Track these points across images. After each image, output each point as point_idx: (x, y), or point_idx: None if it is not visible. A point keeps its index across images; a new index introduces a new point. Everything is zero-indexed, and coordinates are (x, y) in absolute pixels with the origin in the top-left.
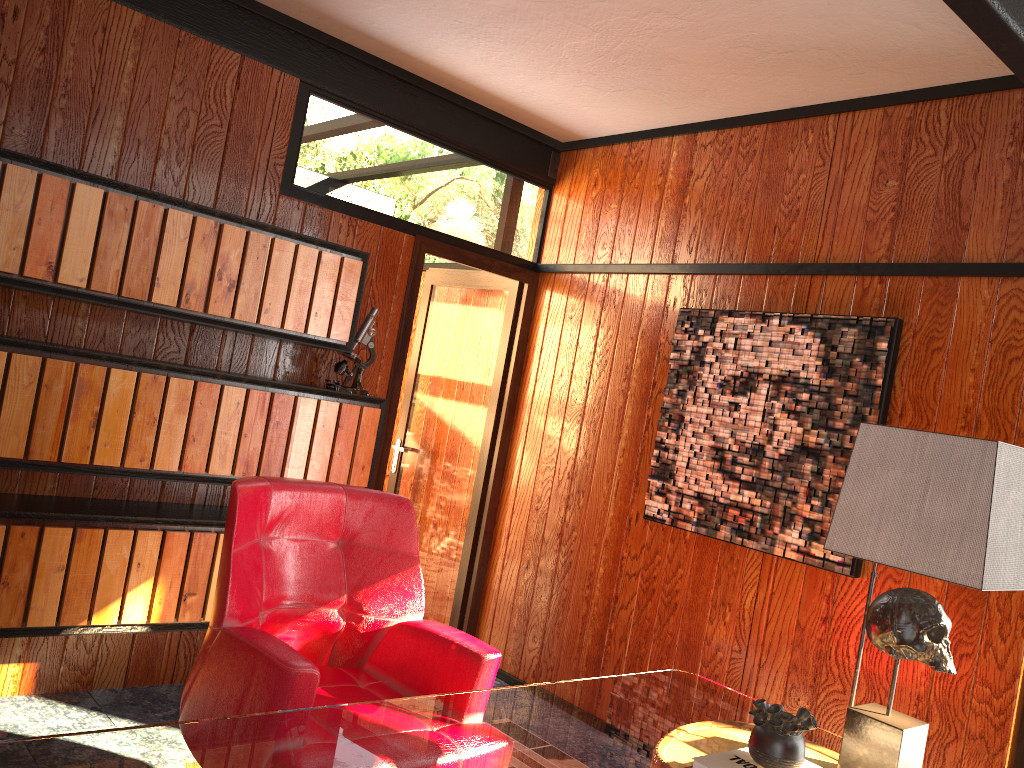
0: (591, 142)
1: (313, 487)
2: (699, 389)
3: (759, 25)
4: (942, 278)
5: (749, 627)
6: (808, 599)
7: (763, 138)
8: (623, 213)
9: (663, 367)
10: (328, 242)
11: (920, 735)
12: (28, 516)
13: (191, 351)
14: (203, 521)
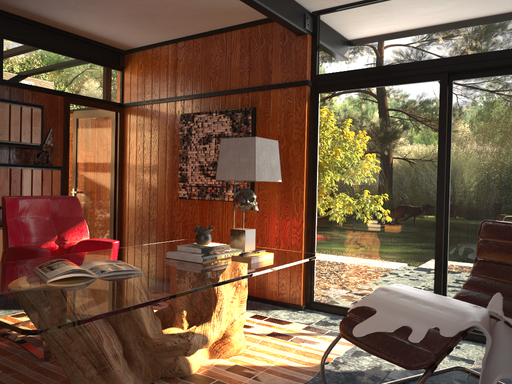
0: (136, 49)
1: (36, 197)
2: (191, 144)
3: (185, 2)
4: (266, 91)
5: (221, 230)
6: (239, 214)
7: (201, 43)
8: (154, 78)
9: (178, 138)
10: (24, 102)
11: (252, 232)
12: None
13: None
14: None
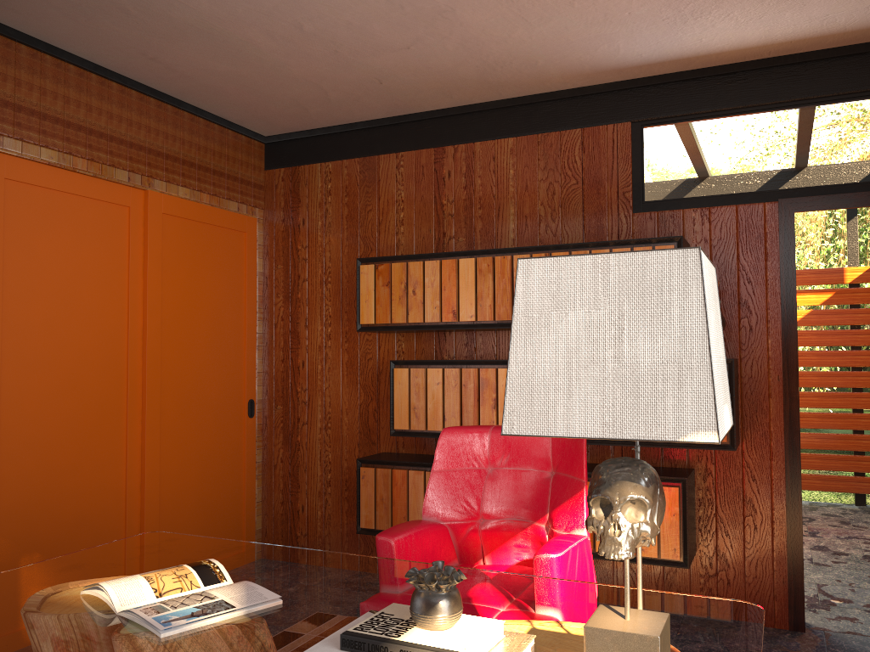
0: None
1: None
2: None
3: None
4: None
5: None
6: None
7: None
8: None
9: None
10: (640, 239)
11: (637, 647)
12: None
13: None
14: None
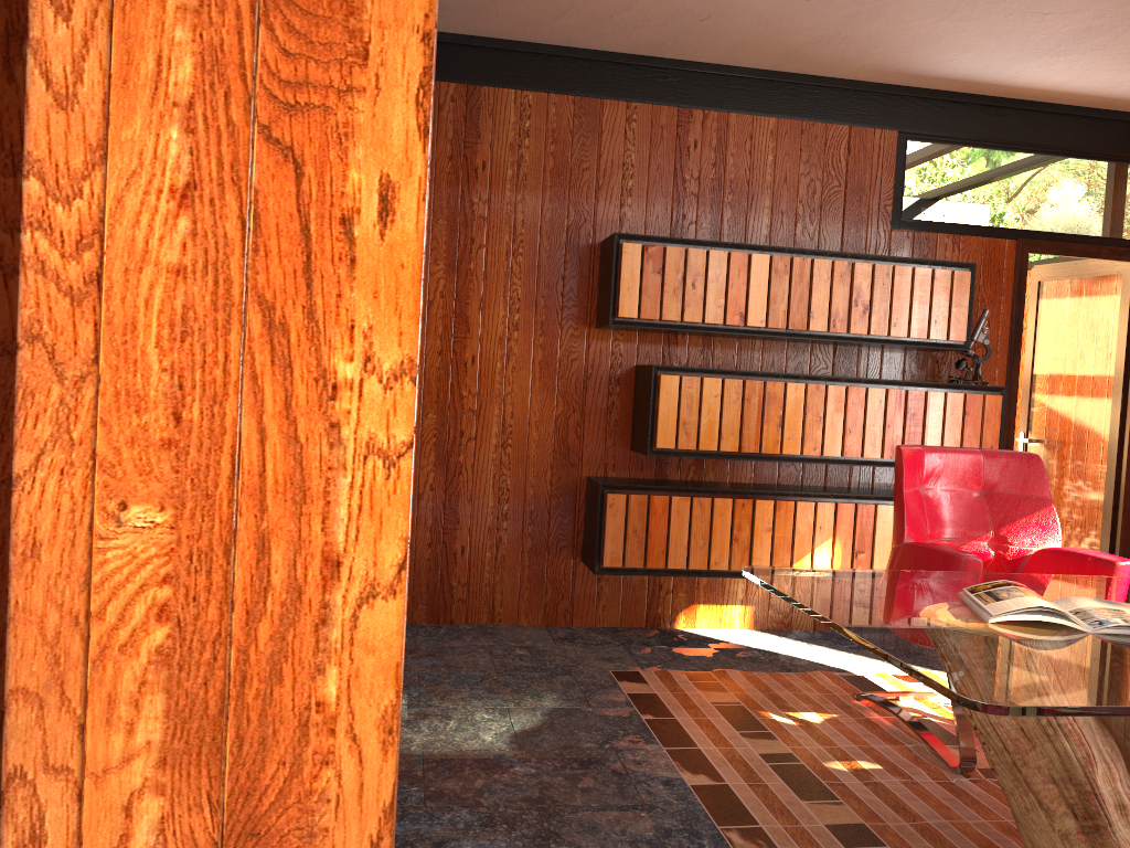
0: None
1: (955, 450)
2: None
3: None
4: None
5: None
6: None
7: None
8: None
9: None
10: (938, 261)
11: None
12: (744, 492)
13: (835, 366)
14: (863, 495)
